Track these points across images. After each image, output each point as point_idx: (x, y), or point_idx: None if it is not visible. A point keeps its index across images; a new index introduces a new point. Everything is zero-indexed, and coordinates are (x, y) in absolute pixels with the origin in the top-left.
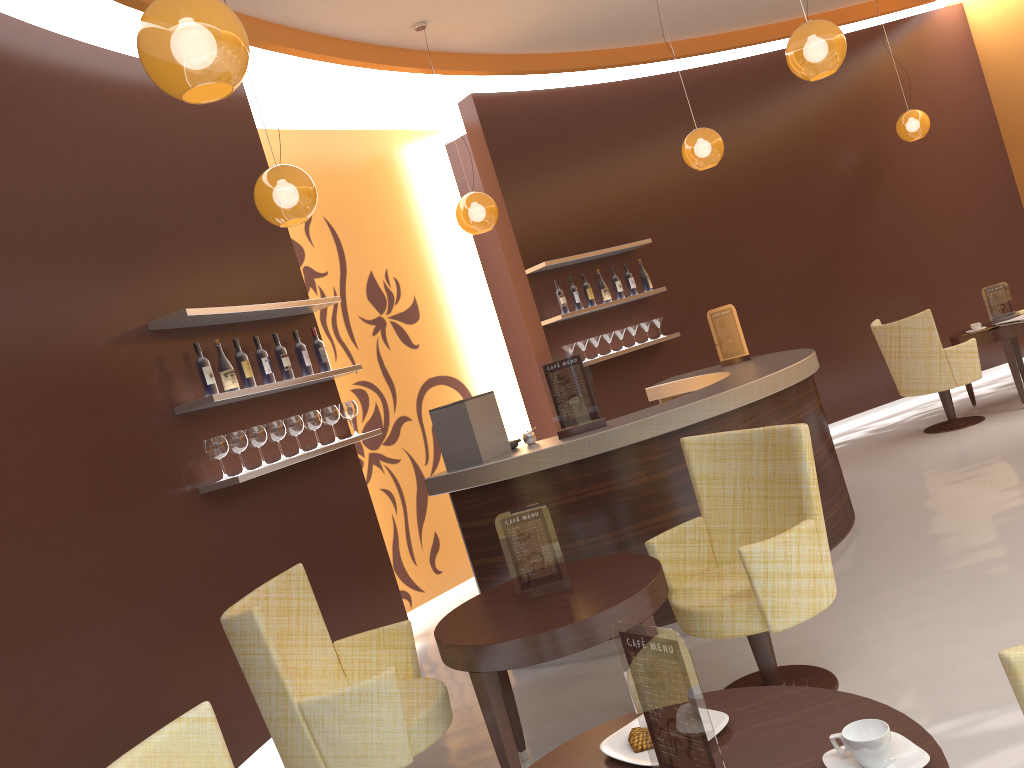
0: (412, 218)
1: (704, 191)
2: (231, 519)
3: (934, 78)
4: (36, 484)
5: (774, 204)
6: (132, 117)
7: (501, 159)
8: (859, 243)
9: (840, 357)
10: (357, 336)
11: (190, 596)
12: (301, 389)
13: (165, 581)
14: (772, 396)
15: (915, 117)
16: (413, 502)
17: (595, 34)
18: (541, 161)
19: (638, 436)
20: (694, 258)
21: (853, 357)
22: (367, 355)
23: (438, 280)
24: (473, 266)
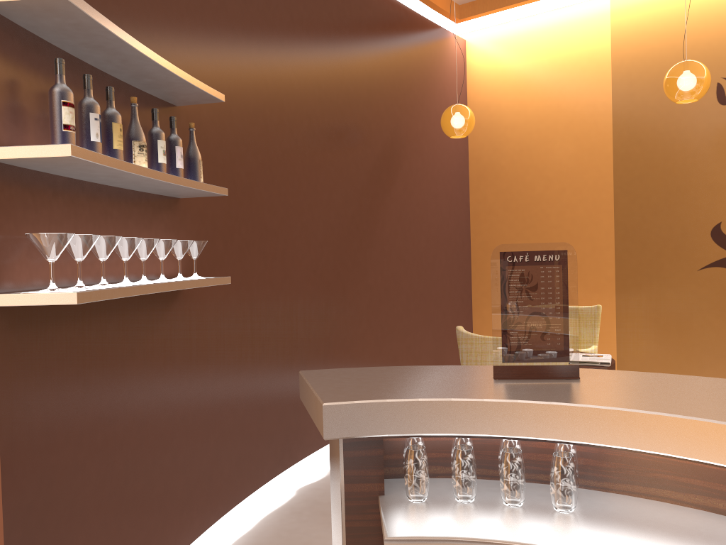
0: None
1: (265, 79)
2: None
3: (442, 93)
4: None
5: (321, 143)
6: None
7: None
8: (375, 228)
9: (342, 360)
10: None
11: None
12: None
13: None
14: None
15: (469, 112)
16: None
17: None
18: None
19: None
20: (240, 167)
21: (352, 362)
22: None
23: None
24: None
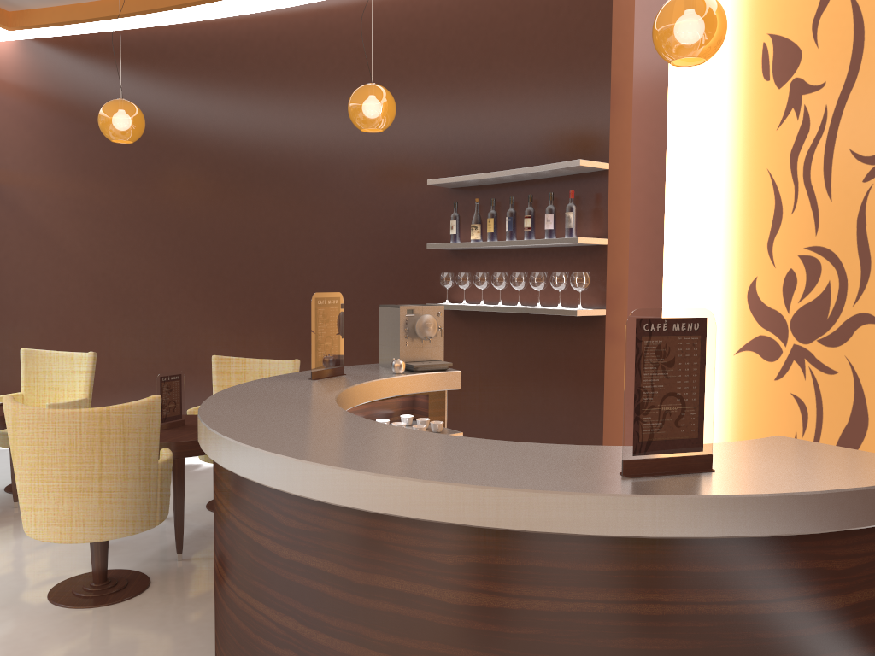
0: None
1: None
2: (467, 333)
3: None
4: (344, 272)
5: None
6: (492, 9)
7: None
8: None
9: None
10: (836, 181)
11: None
12: (568, 248)
13: None
14: None
15: None
16: (833, 436)
17: None
18: None
19: None
20: None
21: None
22: (841, 211)
23: None
24: None
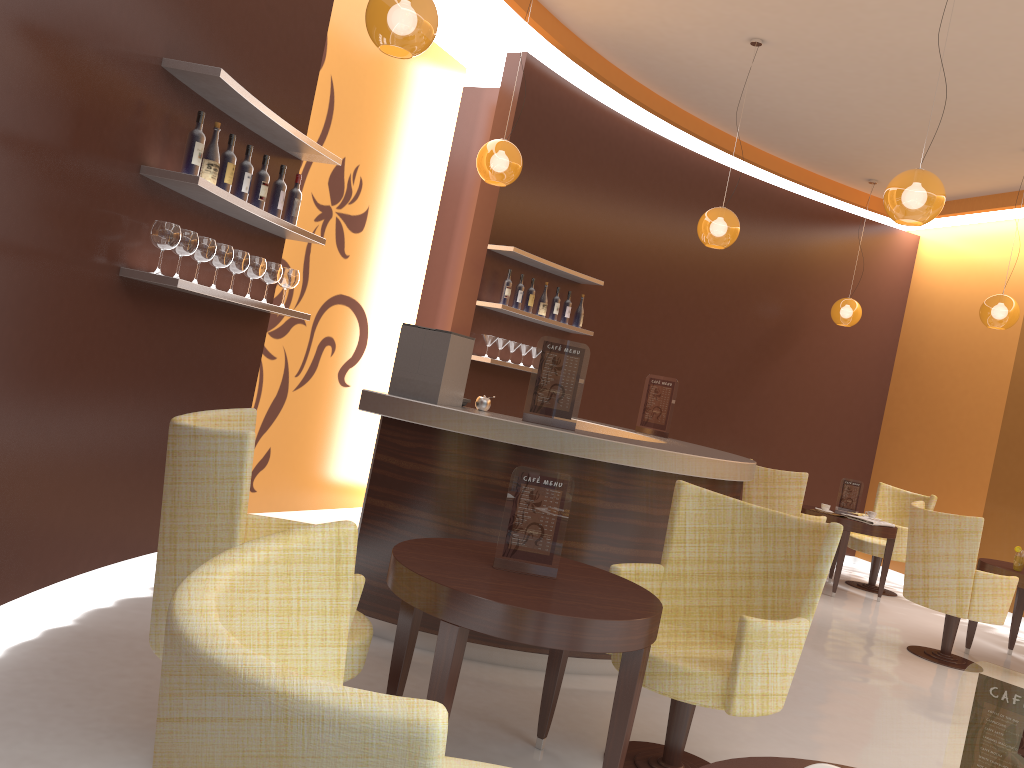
0: (404, 132)
1: (659, 268)
2: (131, 321)
3: (871, 284)
4: None
5: (706, 313)
6: None
7: (520, 129)
8: (752, 386)
9: None
10: (300, 212)
11: (58, 381)
12: (254, 229)
13: (45, 349)
14: (724, 482)
15: (853, 306)
16: (266, 407)
17: (660, 72)
18: (550, 154)
19: (610, 457)
20: (623, 321)
21: None
22: None
23: (395, 206)
24: (430, 213)
